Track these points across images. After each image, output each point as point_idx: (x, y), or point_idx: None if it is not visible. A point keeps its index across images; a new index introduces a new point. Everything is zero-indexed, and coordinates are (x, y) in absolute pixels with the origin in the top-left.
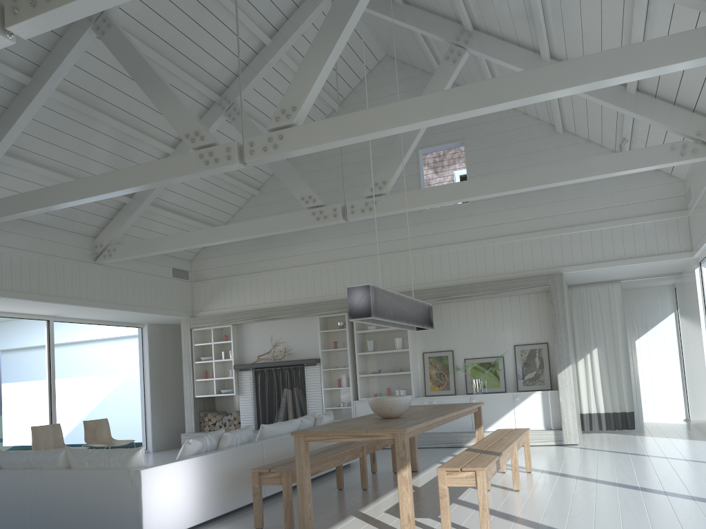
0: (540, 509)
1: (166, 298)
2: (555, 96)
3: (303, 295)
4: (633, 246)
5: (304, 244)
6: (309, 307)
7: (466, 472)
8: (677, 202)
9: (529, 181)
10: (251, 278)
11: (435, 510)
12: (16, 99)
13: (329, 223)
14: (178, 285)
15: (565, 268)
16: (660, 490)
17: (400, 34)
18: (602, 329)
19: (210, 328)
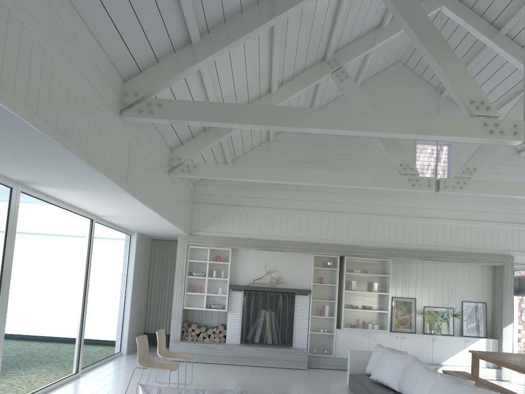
0: None
1: (184, 215)
2: None
3: (303, 234)
4: None
5: (309, 193)
6: (310, 246)
7: None
8: None
9: None
10: (256, 211)
11: None
12: (259, 6)
13: (421, 191)
14: (188, 204)
15: (514, 253)
16: None
17: None
18: None
19: (207, 248)
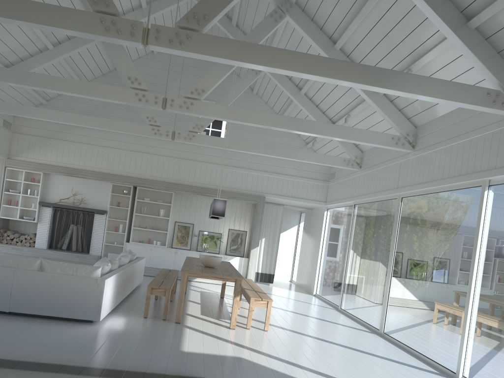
0: (273, 320)
1: None
2: (330, 138)
3: (104, 166)
4: (301, 192)
5: (112, 133)
6: (107, 176)
7: (263, 301)
8: (325, 176)
9: (279, 153)
10: (66, 144)
11: (226, 316)
12: None
13: (161, 138)
14: (4, 133)
15: (267, 195)
16: (313, 317)
17: (216, 32)
18: (270, 228)
19: (23, 171)
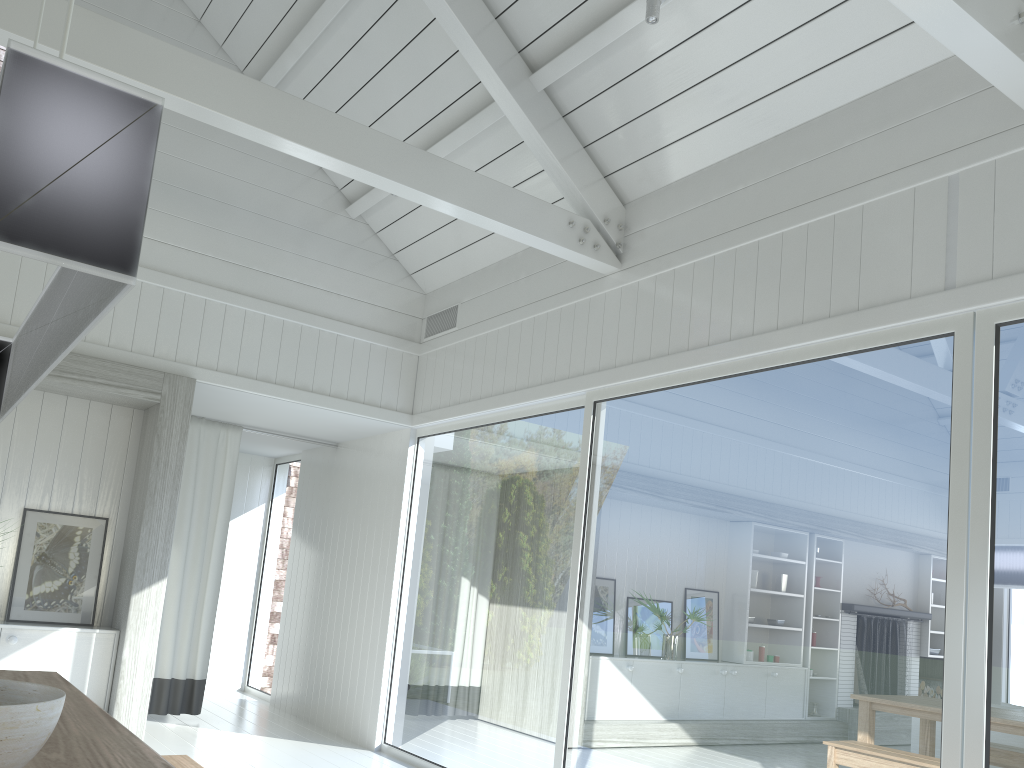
0: None
1: None
2: None
3: None
4: (330, 373)
5: None
6: None
7: None
8: (409, 326)
9: (327, 140)
10: None
11: None
12: None
13: None
14: None
15: (202, 372)
16: None
17: None
18: (191, 511)
19: None
